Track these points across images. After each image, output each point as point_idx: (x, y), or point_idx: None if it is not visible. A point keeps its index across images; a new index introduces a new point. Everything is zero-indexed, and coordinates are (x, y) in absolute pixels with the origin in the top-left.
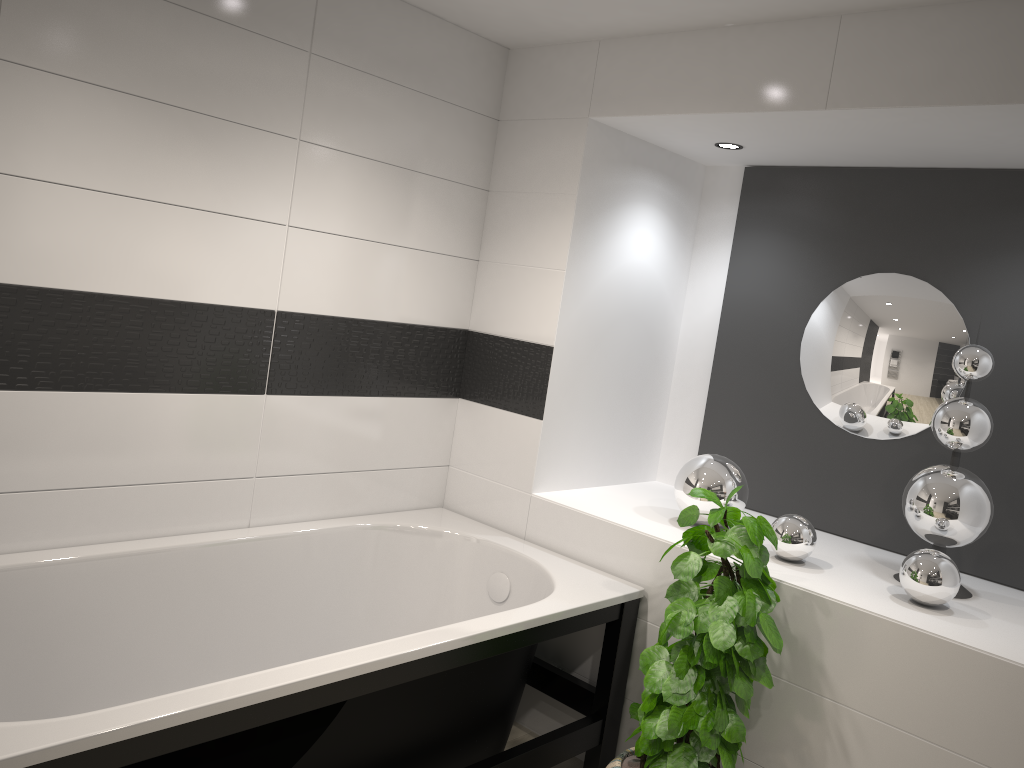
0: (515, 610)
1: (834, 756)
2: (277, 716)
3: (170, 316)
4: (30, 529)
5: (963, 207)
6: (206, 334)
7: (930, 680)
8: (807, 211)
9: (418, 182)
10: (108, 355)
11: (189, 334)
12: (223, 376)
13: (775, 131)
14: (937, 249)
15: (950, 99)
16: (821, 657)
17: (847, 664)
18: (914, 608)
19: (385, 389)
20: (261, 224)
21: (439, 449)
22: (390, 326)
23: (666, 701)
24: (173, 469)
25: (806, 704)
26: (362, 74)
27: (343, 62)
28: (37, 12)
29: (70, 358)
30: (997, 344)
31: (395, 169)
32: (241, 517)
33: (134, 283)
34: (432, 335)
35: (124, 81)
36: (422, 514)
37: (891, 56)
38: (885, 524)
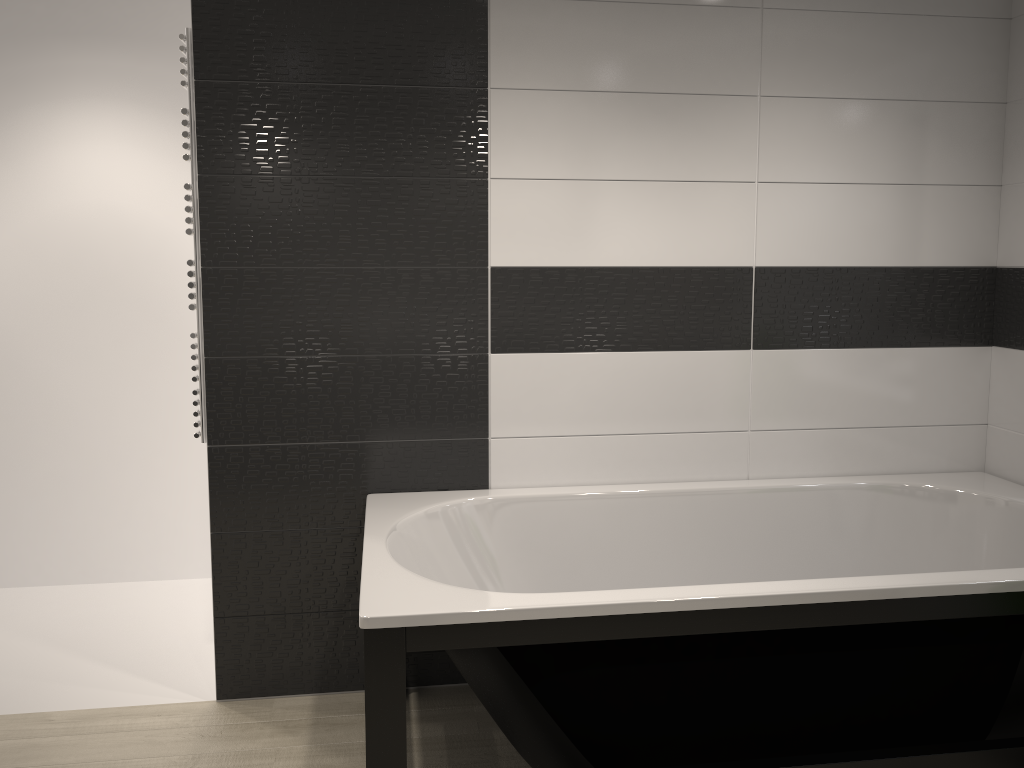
0: (1020, 569)
1: None
2: (710, 629)
3: (650, 281)
4: (552, 468)
5: None
6: (685, 295)
7: None
8: None
9: (906, 111)
10: (599, 320)
11: (669, 296)
12: (706, 333)
13: None
14: None
15: None
16: None
17: None
18: None
19: (889, 339)
20: (728, 185)
21: (970, 405)
22: (888, 271)
23: None
24: (667, 421)
25: None
26: (822, 13)
27: (799, 7)
28: (516, 43)
29: (569, 324)
30: None
31: (874, 103)
32: (739, 469)
33: (615, 255)
34: (945, 277)
35: (589, 81)
36: (951, 477)
37: None
38: None
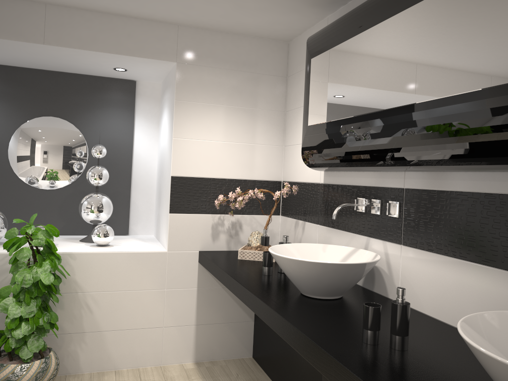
0: None
1: (86, 314)
2: None
3: None
4: None
5: (77, 89)
6: None
7: (119, 269)
8: (2, 86)
9: None
10: None
11: None
12: None
13: (4, 48)
14: (69, 106)
15: (98, 49)
16: (75, 277)
17: (86, 275)
18: (102, 247)
19: None
20: None
21: None
22: None
23: (25, 317)
24: None
25: (71, 299)
26: None
27: None
28: None
29: None
30: (97, 144)
31: None
32: None
33: None
34: None
35: None
36: None
37: (72, 27)
38: (61, 224)
